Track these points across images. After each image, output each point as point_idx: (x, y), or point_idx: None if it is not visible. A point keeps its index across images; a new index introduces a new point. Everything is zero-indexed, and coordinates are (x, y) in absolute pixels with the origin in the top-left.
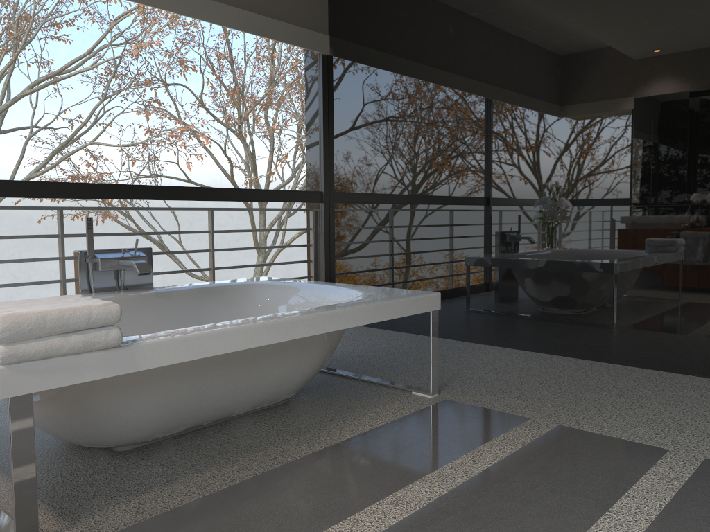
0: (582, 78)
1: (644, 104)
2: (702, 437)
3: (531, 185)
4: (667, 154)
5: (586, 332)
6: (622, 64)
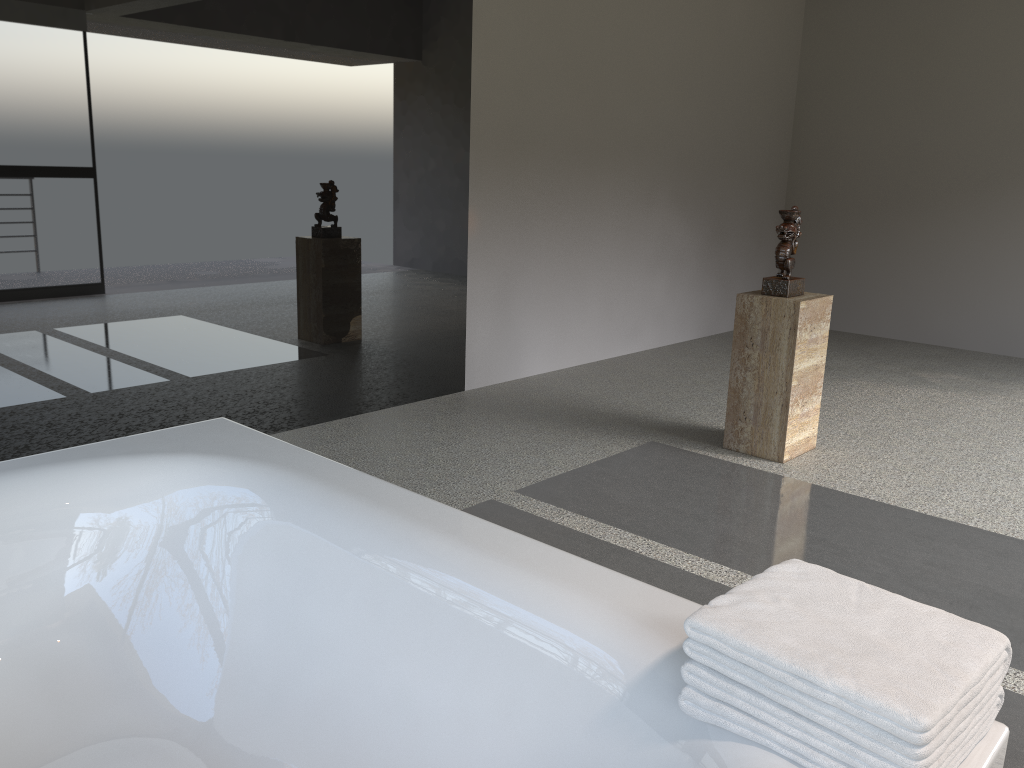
0: (84, 11)
1: (182, 79)
2: (461, 480)
3: (2, 192)
4: (215, 156)
5: (127, 426)
6: (146, 8)
